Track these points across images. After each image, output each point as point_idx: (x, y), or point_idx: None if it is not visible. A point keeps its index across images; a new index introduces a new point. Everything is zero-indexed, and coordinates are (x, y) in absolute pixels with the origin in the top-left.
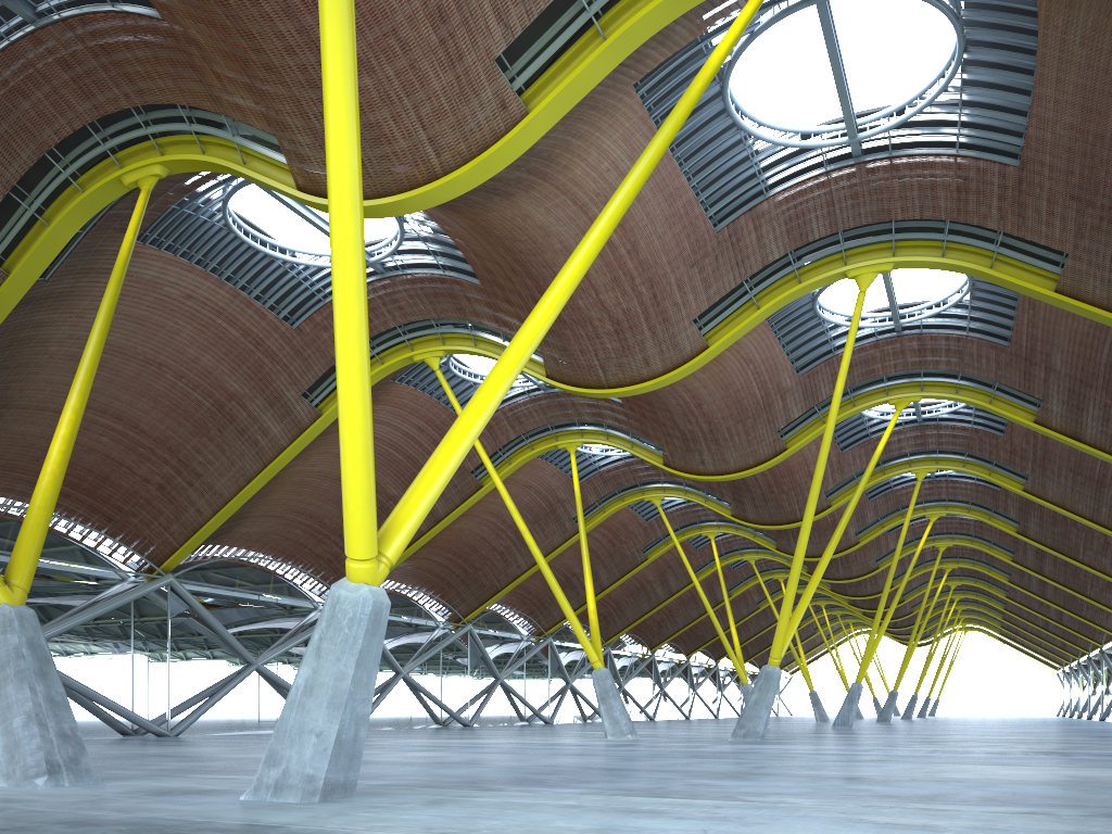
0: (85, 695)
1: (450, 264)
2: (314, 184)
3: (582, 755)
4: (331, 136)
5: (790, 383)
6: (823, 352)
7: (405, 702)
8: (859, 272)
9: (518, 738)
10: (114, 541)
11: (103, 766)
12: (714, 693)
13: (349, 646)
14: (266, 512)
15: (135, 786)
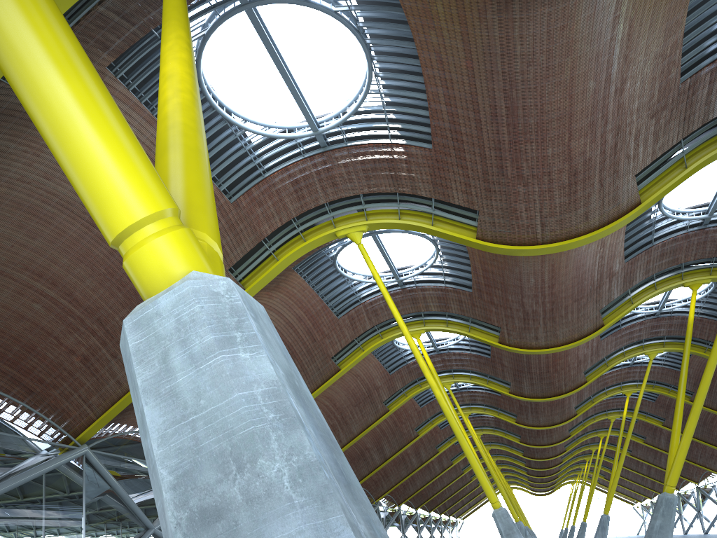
0: None
1: (396, 133)
2: None
3: None
4: None
5: (617, 269)
6: (643, 243)
7: None
8: None
9: None
10: (35, 412)
11: None
12: (430, 535)
13: None
14: None
15: None
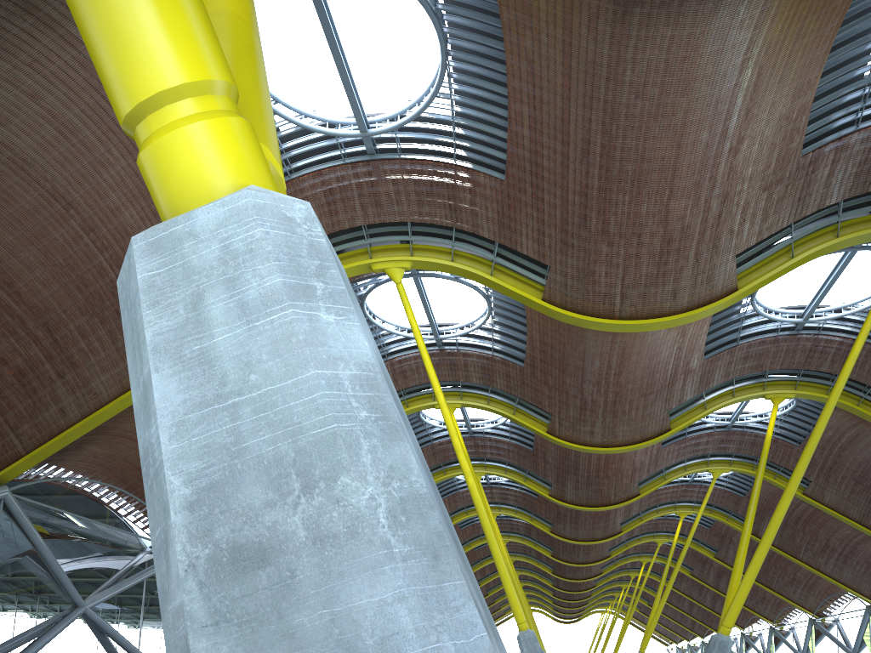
0: None
1: (463, 154)
2: None
3: None
4: None
5: (695, 365)
6: (727, 340)
7: None
8: None
9: None
10: None
11: None
12: None
13: None
14: (126, 431)
15: None
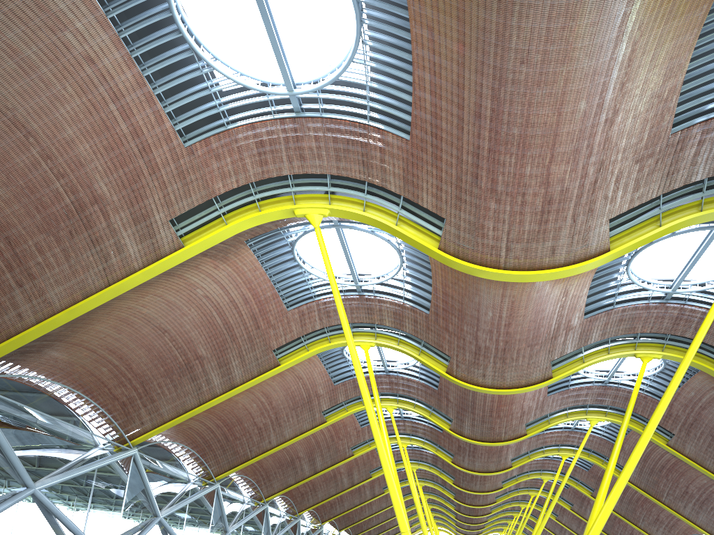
0: None
1: (376, 116)
2: None
3: None
4: None
5: (575, 323)
6: (605, 304)
7: None
8: None
9: None
10: None
11: None
12: None
13: None
14: (82, 341)
15: None
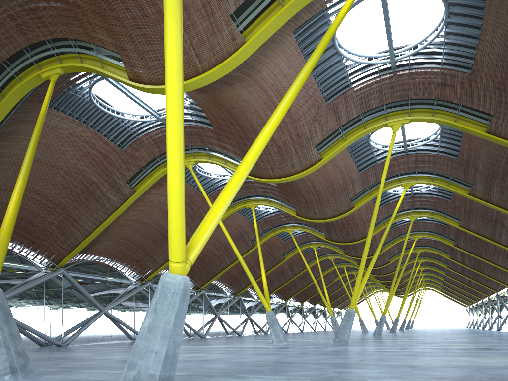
0: (22, 327)
1: (198, 119)
2: (138, 77)
3: (269, 354)
4: (168, 38)
5: (355, 177)
6: (371, 162)
7: None
8: (393, 123)
9: (232, 344)
10: (35, 252)
11: (36, 365)
12: (313, 320)
13: (171, 307)
14: (108, 238)
15: (56, 378)
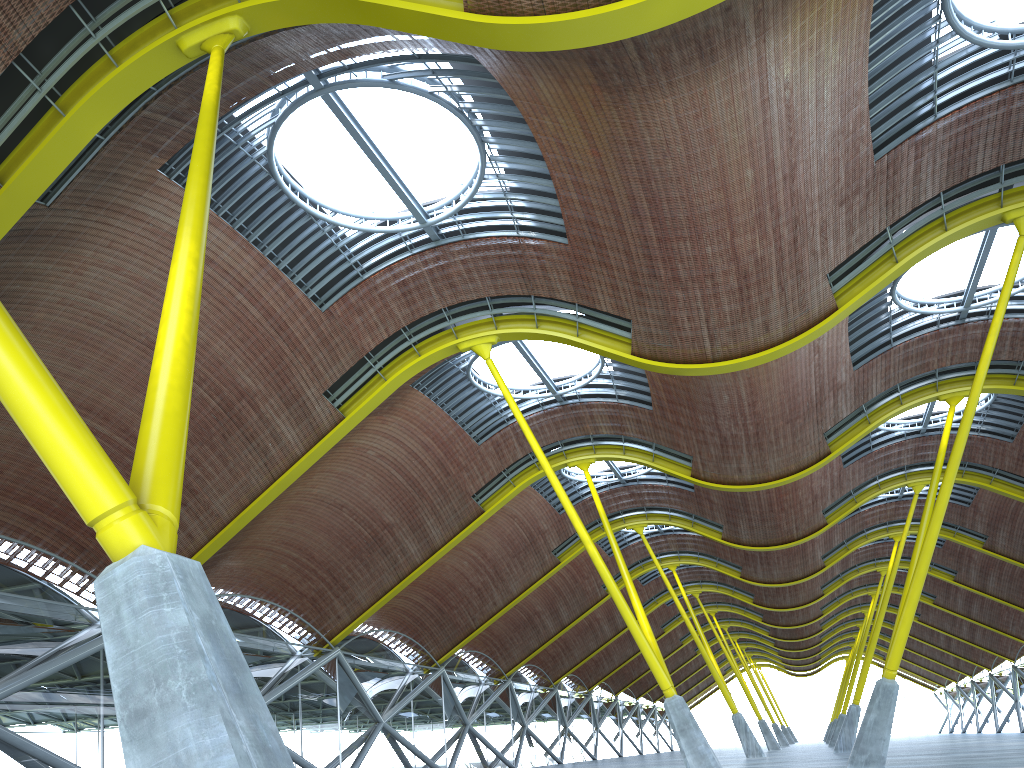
0: (52, 765)
1: (525, 224)
2: None
3: None
4: None
5: (844, 379)
6: (879, 344)
7: (387, 753)
8: (1021, 213)
9: None
10: (88, 574)
11: None
12: (637, 730)
13: None
14: (255, 542)
15: None
